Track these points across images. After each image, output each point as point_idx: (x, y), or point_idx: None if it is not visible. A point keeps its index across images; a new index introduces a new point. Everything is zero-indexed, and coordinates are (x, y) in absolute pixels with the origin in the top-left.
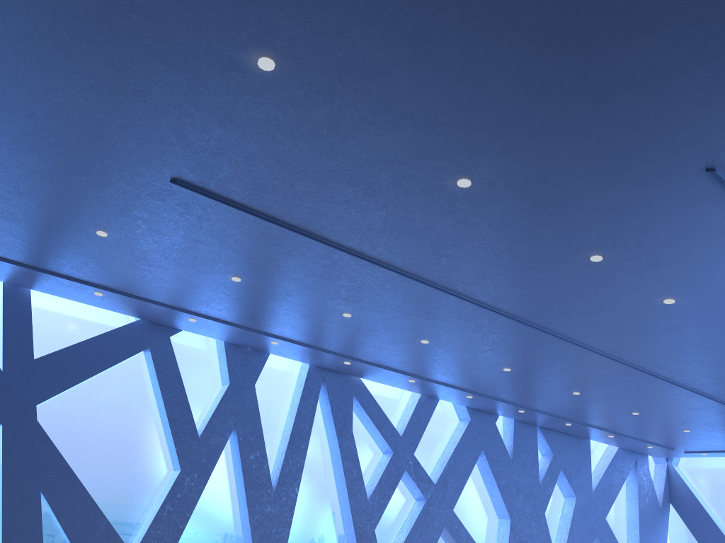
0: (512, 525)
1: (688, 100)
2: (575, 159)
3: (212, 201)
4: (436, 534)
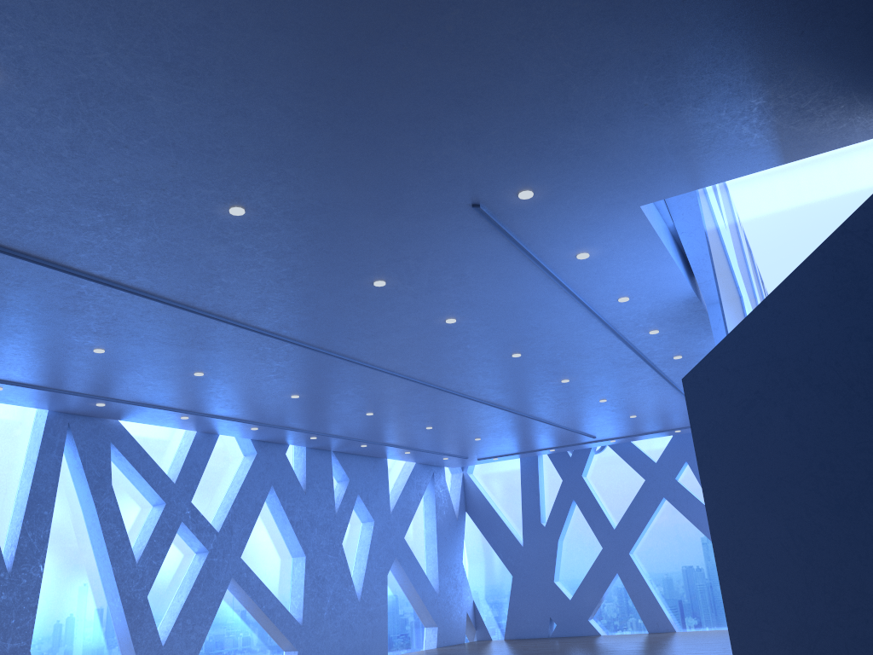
0: (308, 562)
1: (451, 146)
2: (353, 192)
3: None
4: (222, 588)
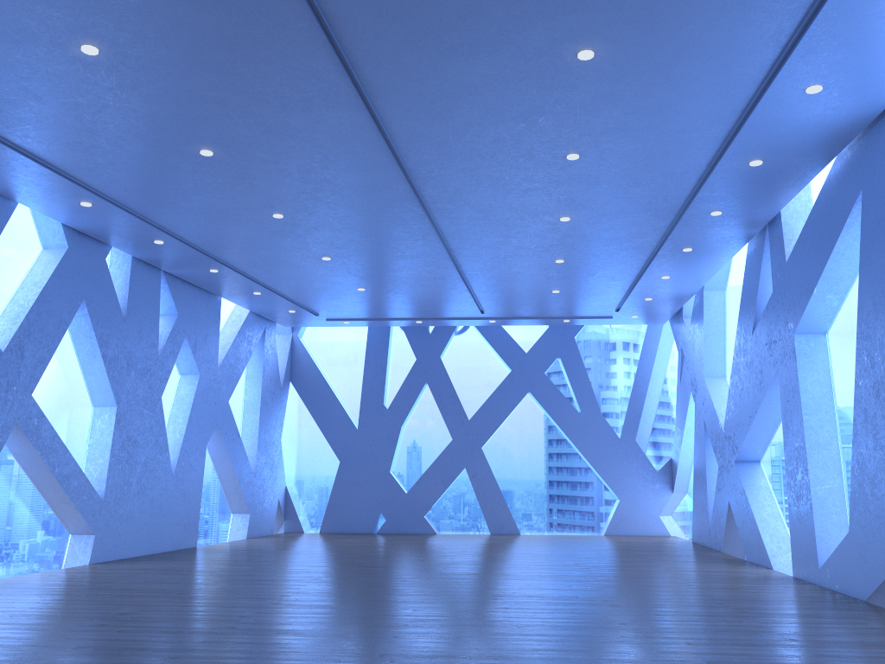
0: (120, 416)
1: None
2: None
3: None
4: (1, 437)
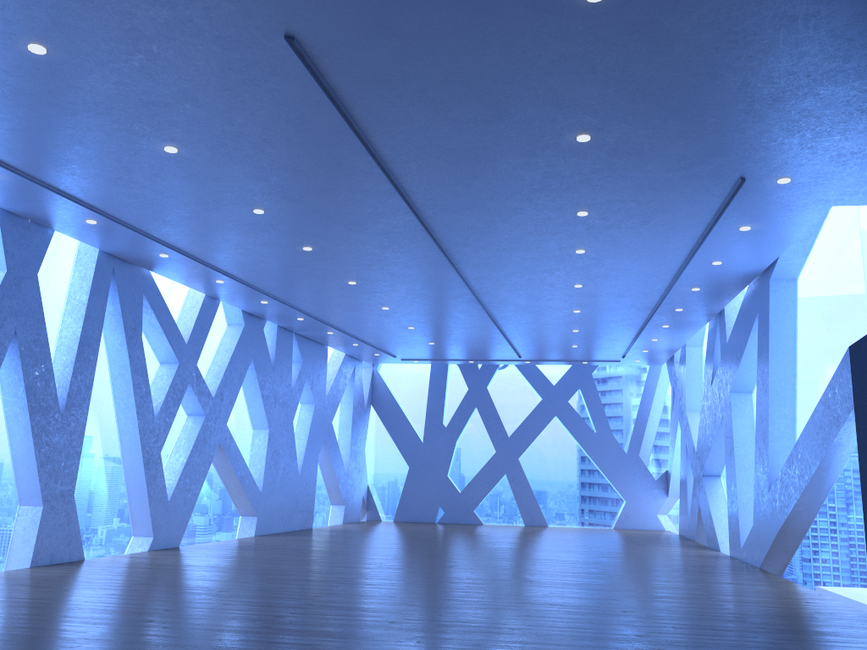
0: (270, 436)
1: (797, 138)
2: (684, 148)
3: (300, 71)
4: (212, 452)
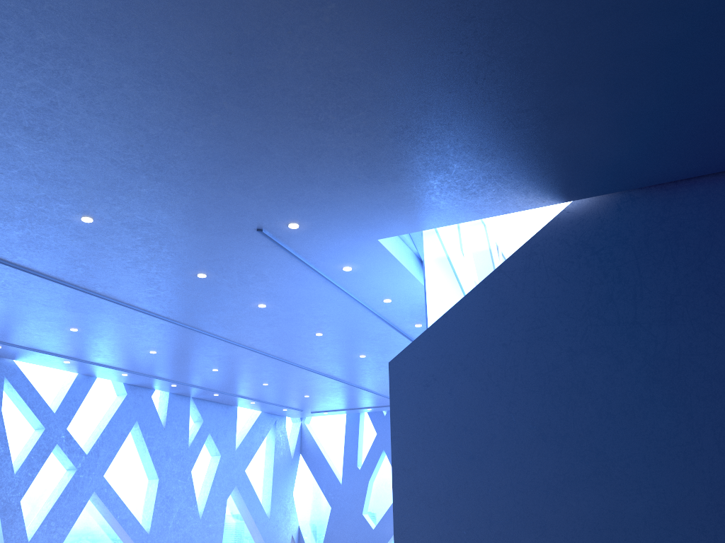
0: (160, 484)
1: (233, 191)
2: (169, 214)
3: None
4: (85, 499)
